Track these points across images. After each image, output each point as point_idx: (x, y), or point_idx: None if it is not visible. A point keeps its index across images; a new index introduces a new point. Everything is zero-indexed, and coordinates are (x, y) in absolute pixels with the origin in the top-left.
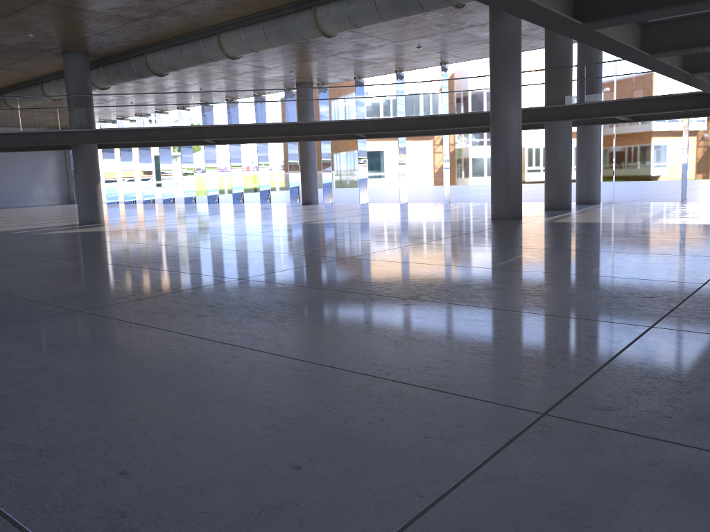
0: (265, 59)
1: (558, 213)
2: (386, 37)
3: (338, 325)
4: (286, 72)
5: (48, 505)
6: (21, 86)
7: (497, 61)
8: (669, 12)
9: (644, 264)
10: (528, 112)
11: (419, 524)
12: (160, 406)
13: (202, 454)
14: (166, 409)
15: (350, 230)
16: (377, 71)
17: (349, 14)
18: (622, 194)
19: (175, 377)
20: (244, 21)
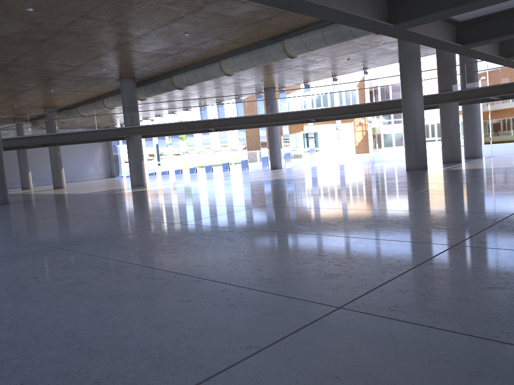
0: (245, 74)
1: (452, 164)
2: (327, 54)
3: (330, 221)
4: (258, 81)
5: (234, 278)
6: (88, 101)
7: (404, 66)
8: (513, 36)
9: (511, 187)
10: (427, 98)
11: (403, 276)
12: (257, 252)
13: (291, 264)
14: (261, 252)
15: (312, 181)
16: (319, 76)
17: (305, 43)
18: (498, 151)
19: (256, 243)
20: (236, 52)
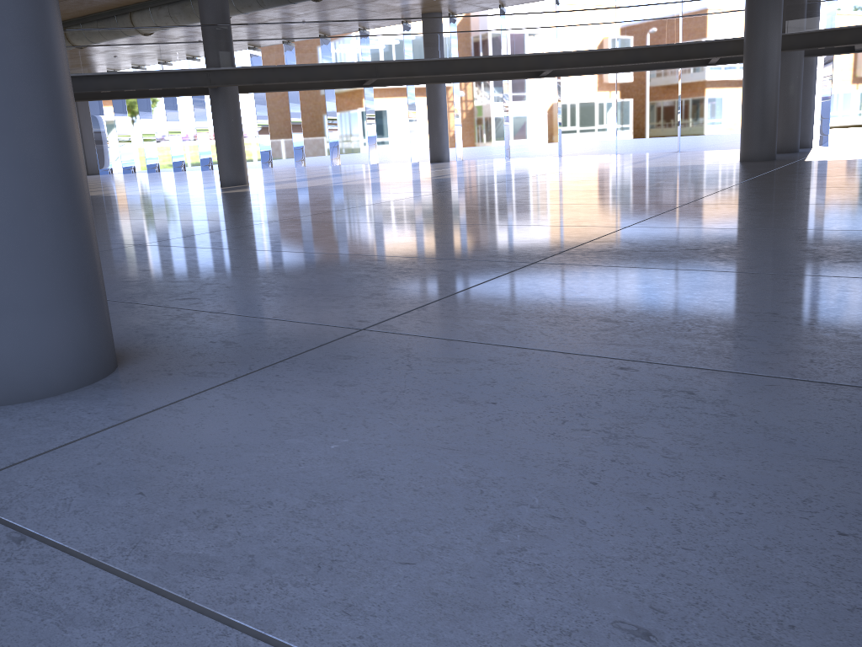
0: None
1: (797, 154)
2: None
3: None
4: None
5: None
6: (96, 18)
7: None
8: None
9: None
10: None
11: None
12: None
13: None
14: None
15: (613, 174)
16: None
17: None
18: None
19: None
20: None
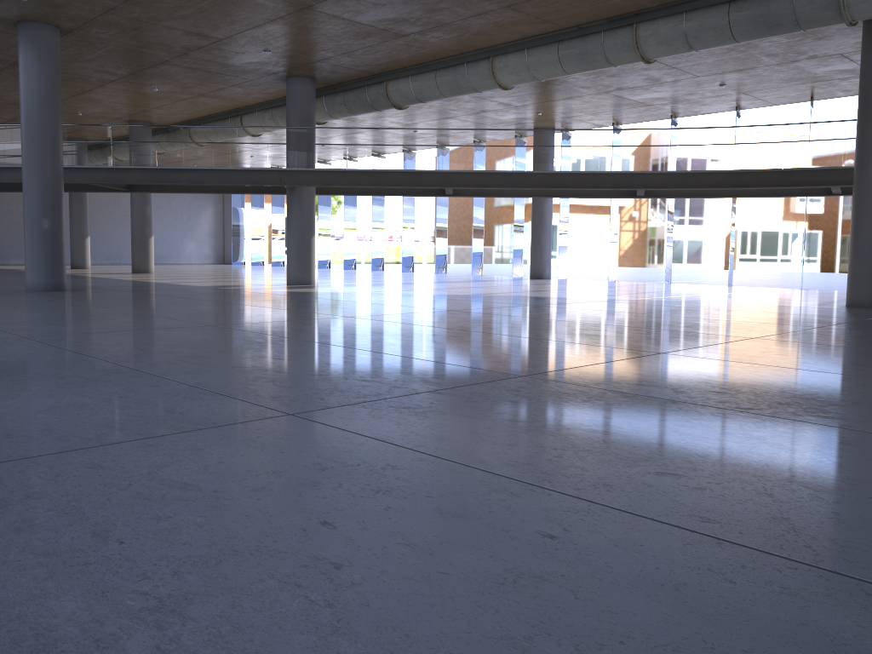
0: (518, 95)
1: None
2: (691, 69)
3: None
4: (533, 113)
5: None
6: (214, 119)
7: None
8: None
9: None
10: None
11: None
12: None
13: None
14: None
15: (672, 308)
16: (646, 115)
17: (686, 33)
18: None
19: None
20: (531, 42)
